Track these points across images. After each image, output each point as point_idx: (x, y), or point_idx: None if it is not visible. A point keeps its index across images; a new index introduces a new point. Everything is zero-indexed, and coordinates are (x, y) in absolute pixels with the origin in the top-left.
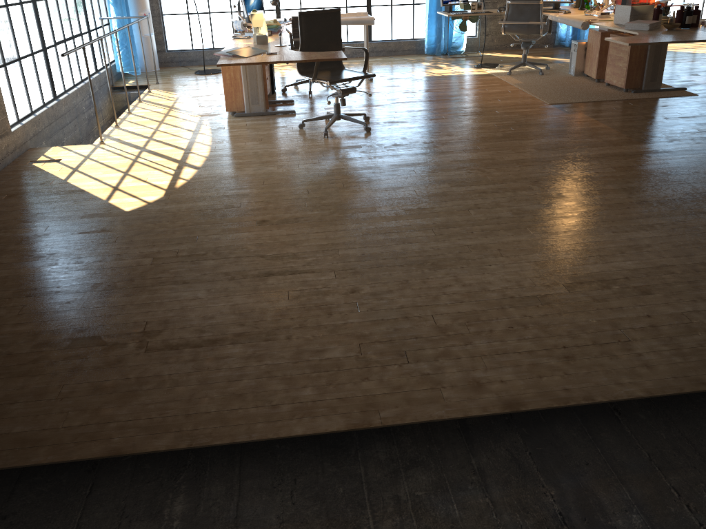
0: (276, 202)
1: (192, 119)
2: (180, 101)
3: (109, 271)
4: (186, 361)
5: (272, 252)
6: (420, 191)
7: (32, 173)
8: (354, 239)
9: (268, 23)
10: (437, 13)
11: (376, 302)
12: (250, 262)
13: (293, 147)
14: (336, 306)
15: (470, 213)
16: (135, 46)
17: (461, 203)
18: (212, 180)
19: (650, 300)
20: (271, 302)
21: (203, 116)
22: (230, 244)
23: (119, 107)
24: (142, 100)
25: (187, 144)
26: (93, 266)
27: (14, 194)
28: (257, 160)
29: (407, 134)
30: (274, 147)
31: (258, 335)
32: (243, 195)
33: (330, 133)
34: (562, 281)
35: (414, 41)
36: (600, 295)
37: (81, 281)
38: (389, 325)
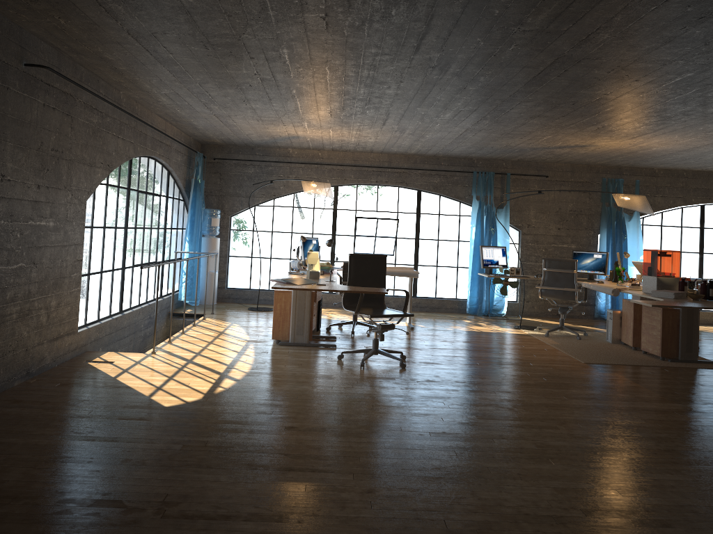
0: (306, 414)
1: (239, 343)
2: (230, 328)
3: (141, 451)
4: (198, 529)
5: (296, 452)
6: (446, 418)
7: (86, 369)
8: (376, 450)
9: (322, 264)
10: (479, 276)
11: (389, 503)
12: (273, 457)
13: (329, 373)
14: (350, 502)
15: (494, 441)
16: (199, 279)
17: (486, 432)
18: (249, 390)
19: (670, 532)
20: (288, 492)
21: (249, 341)
22: (257, 442)
23: (173, 332)
24: (196, 324)
25: (231, 361)
26: (126, 445)
27: (67, 383)
28: (294, 379)
29: (440, 373)
30: (311, 371)
31: (271, 516)
32: (276, 405)
33: (367, 365)
34: (580, 506)
35: (457, 300)
36: (618, 522)
37: (113, 455)
38: (400, 523)
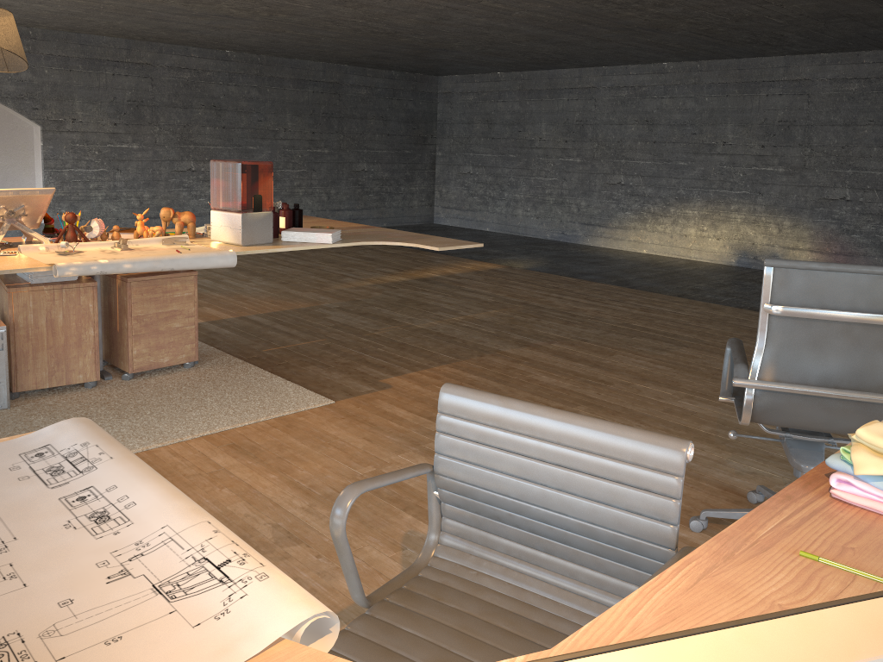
0: None
1: None
2: None
3: None
4: None
5: None
6: None
7: None
8: None
9: None
10: None
11: None
12: None
13: None
14: None
15: None
16: None
17: None
18: None
19: None
20: None
21: None
22: None
23: None
24: None
25: None
26: None
27: None
28: None
29: (699, 464)
30: None
31: None
32: None
33: None
34: None
35: None
36: None
37: None
38: None
